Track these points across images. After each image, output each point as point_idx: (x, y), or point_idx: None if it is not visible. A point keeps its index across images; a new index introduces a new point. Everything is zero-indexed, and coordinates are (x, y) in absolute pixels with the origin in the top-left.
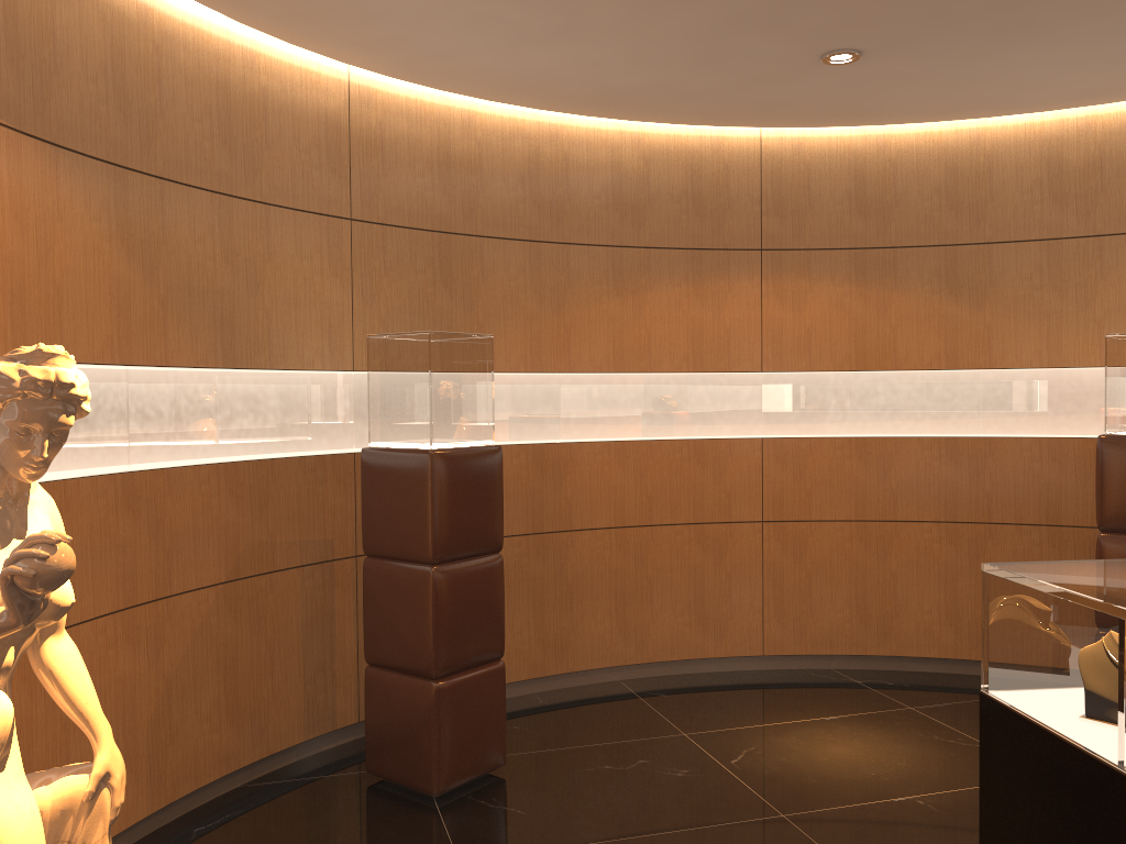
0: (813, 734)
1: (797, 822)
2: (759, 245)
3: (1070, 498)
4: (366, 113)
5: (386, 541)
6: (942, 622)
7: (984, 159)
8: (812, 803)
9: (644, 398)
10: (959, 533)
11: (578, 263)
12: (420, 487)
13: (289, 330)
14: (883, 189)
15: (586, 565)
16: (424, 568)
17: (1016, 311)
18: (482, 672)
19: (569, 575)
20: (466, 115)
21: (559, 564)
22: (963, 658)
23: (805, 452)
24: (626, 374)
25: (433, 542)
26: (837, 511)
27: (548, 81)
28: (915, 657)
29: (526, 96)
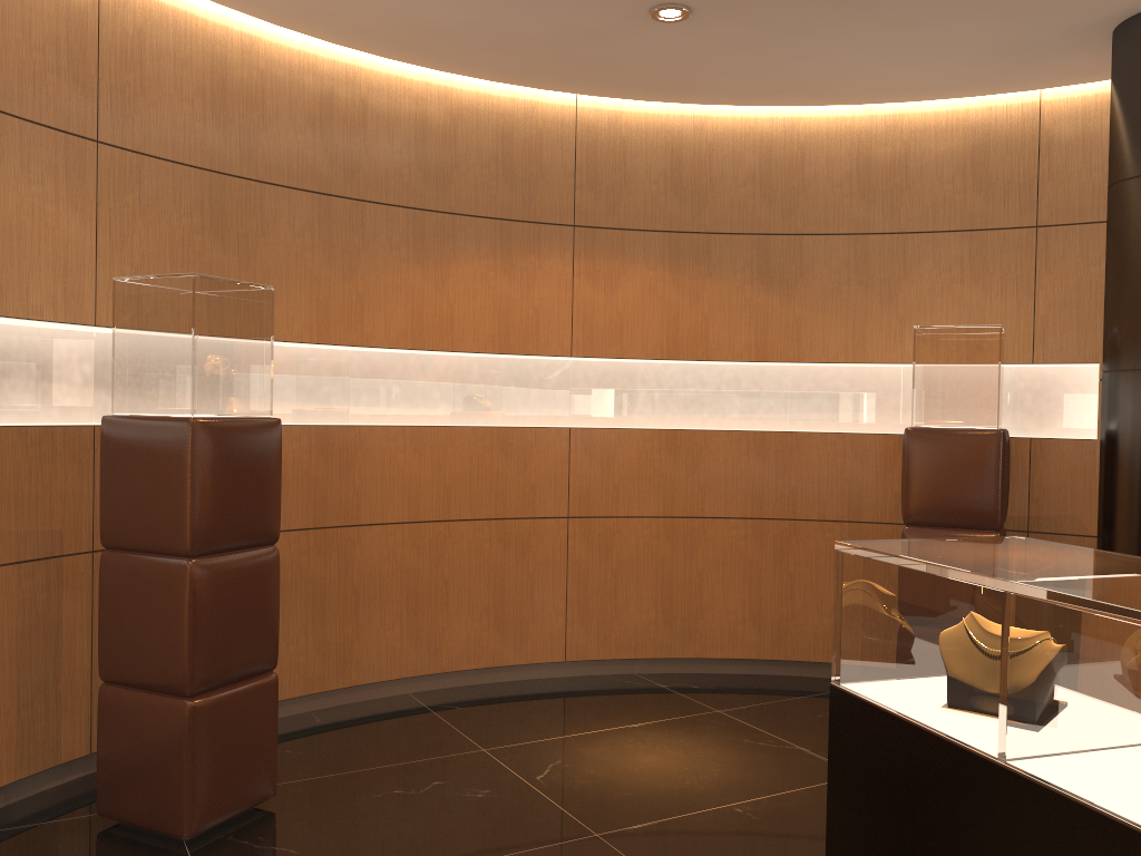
0: (622, 743)
1: (613, 841)
2: (572, 221)
3: (870, 494)
4: (122, 17)
5: (131, 529)
6: (747, 622)
7: (798, 149)
8: (627, 819)
9: (445, 379)
10: (765, 530)
11: (375, 224)
12: (177, 462)
13: (10, 267)
14: (699, 172)
15: (375, 564)
16: (180, 562)
17: (824, 305)
18: (249, 686)
19: (355, 575)
20: (248, 39)
21: (344, 563)
22: (766, 658)
23: (614, 443)
24: (425, 352)
25: (192, 529)
26: (645, 507)
27: (347, 6)
28: (719, 659)
29: (320, 23)
